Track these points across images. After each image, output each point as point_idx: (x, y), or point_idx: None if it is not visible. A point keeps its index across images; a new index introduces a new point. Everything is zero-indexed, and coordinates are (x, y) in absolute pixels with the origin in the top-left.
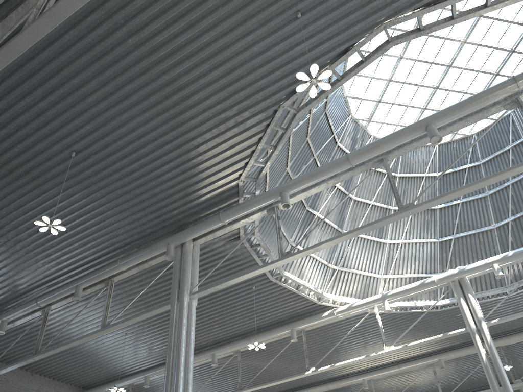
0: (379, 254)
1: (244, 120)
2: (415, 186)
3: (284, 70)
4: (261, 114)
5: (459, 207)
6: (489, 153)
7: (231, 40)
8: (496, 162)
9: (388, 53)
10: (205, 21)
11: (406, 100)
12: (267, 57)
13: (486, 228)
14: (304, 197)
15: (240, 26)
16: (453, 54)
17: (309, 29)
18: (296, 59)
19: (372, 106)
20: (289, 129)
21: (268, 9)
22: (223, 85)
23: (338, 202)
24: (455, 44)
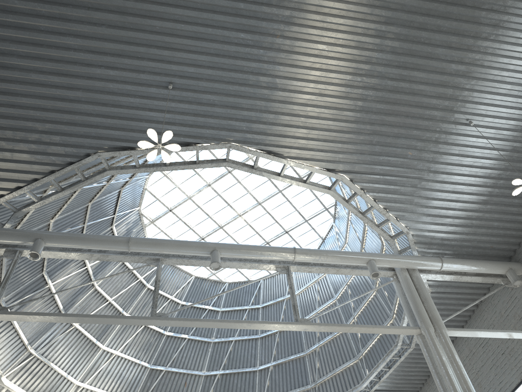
0: (88, 357)
1: (49, 143)
2: (158, 304)
3: (124, 123)
4: (71, 148)
5: (184, 342)
6: (230, 305)
7: (93, 61)
8: (232, 315)
9: (202, 175)
10: (80, 26)
11: (192, 223)
12: (116, 101)
13: (196, 373)
14: (58, 257)
15: (111, 56)
16: (247, 208)
17: (170, 105)
18: (141, 122)
19: (162, 211)
20: (89, 180)
21: (147, 62)
22: (53, 96)
23: (78, 283)
24: (253, 201)
